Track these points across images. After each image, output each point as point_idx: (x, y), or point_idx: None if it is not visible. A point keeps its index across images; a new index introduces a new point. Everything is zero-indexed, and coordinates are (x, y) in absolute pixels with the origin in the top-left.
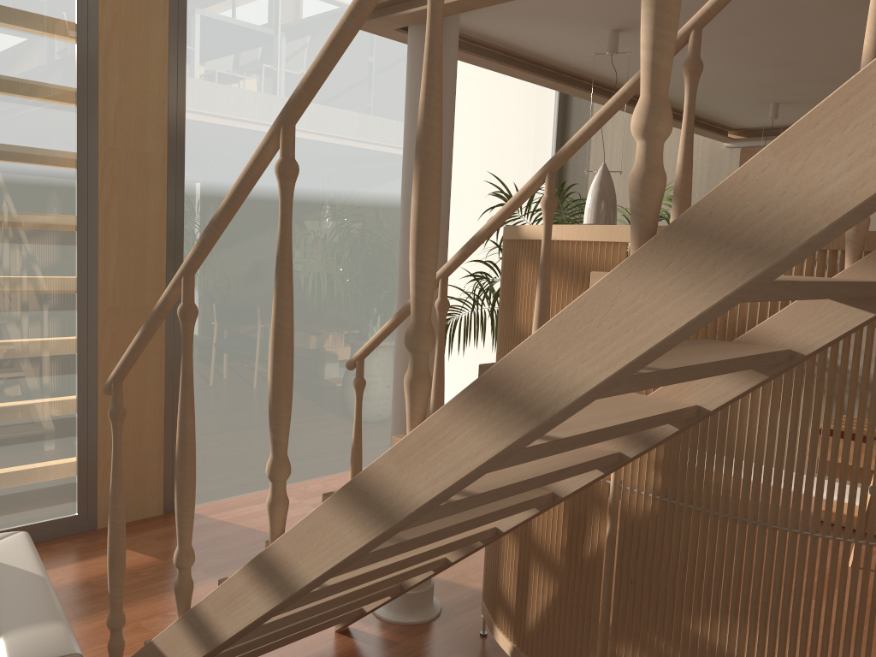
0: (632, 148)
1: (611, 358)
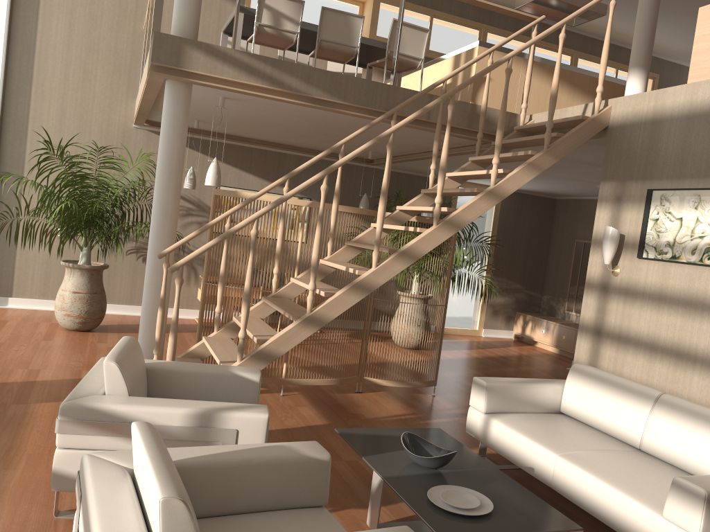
0: (67, 112)
1: (432, 246)
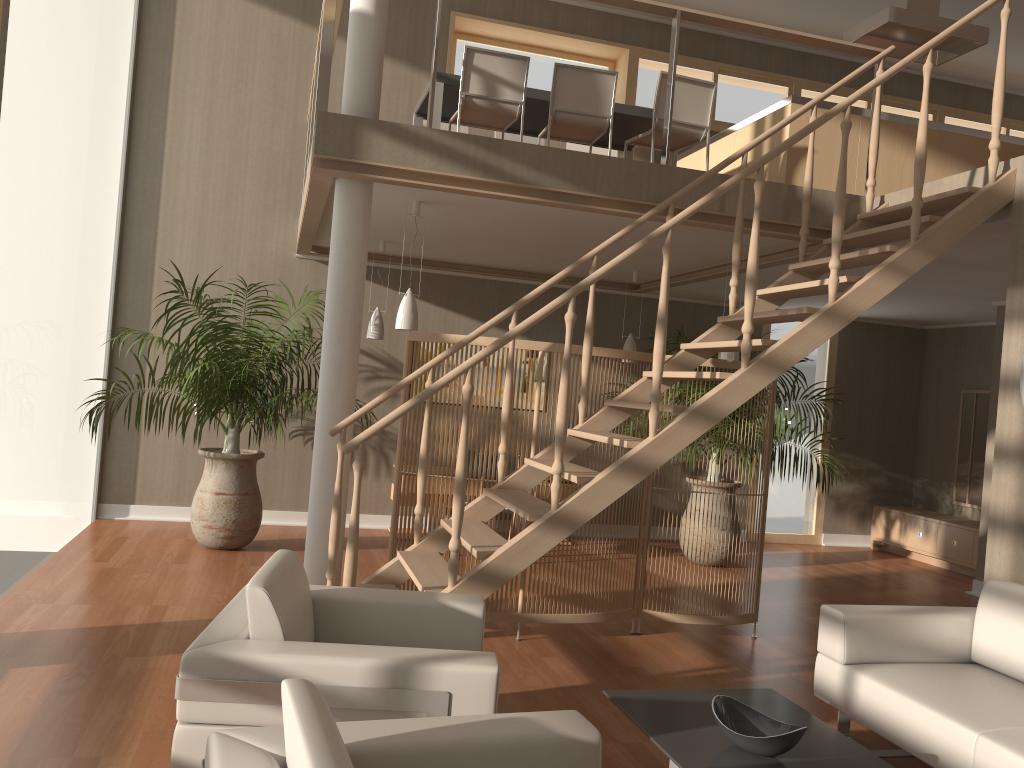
0: (206, 242)
1: (742, 399)
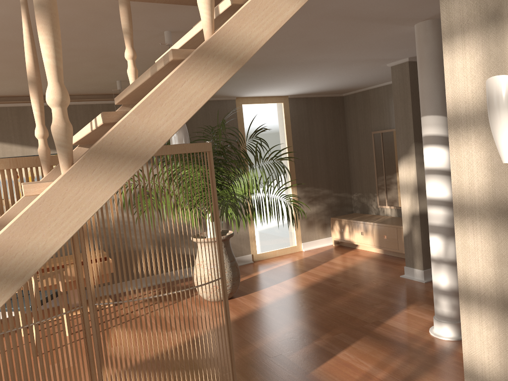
0: None
1: (69, 227)
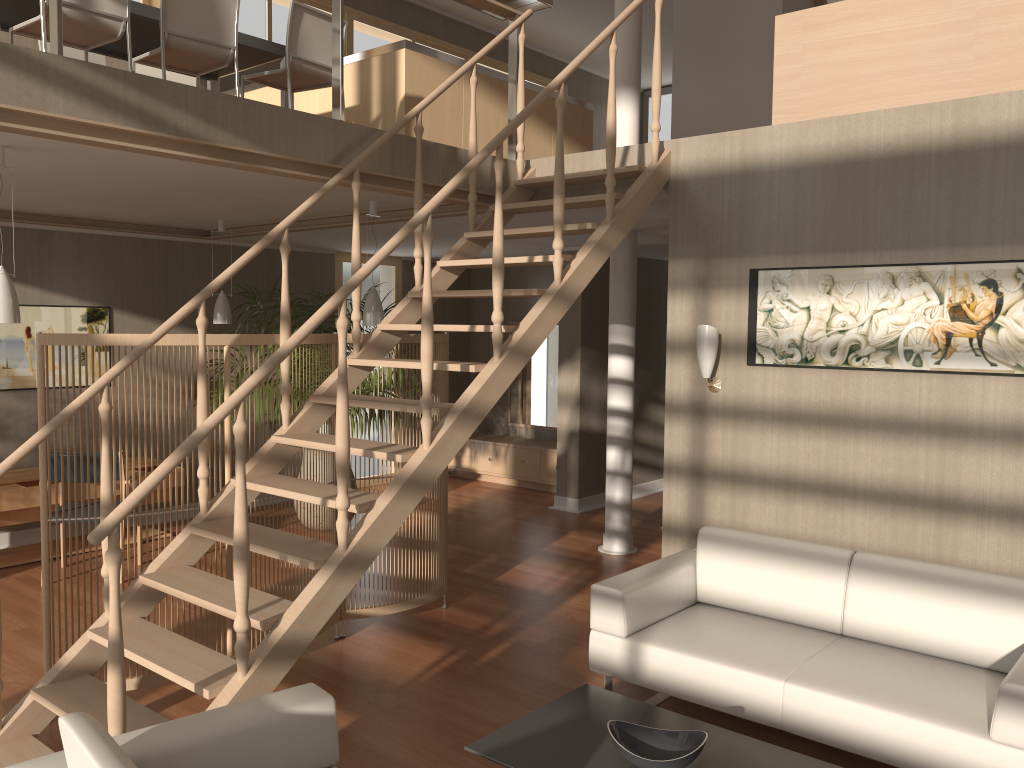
0: None
1: (500, 392)
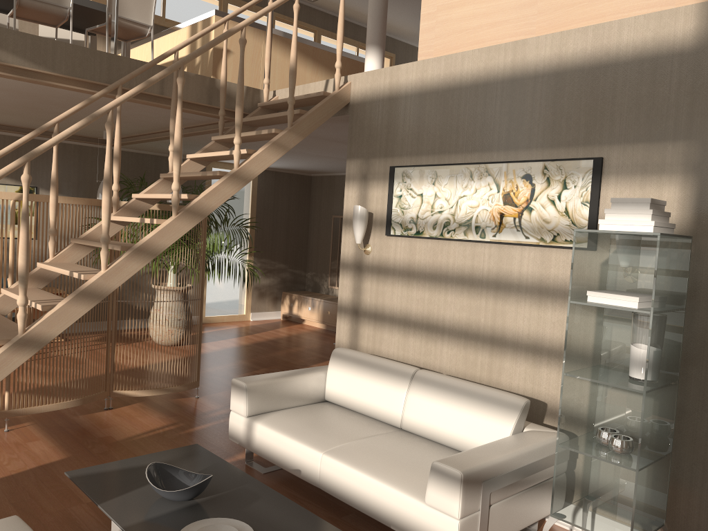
0: None
1: (174, 238)
